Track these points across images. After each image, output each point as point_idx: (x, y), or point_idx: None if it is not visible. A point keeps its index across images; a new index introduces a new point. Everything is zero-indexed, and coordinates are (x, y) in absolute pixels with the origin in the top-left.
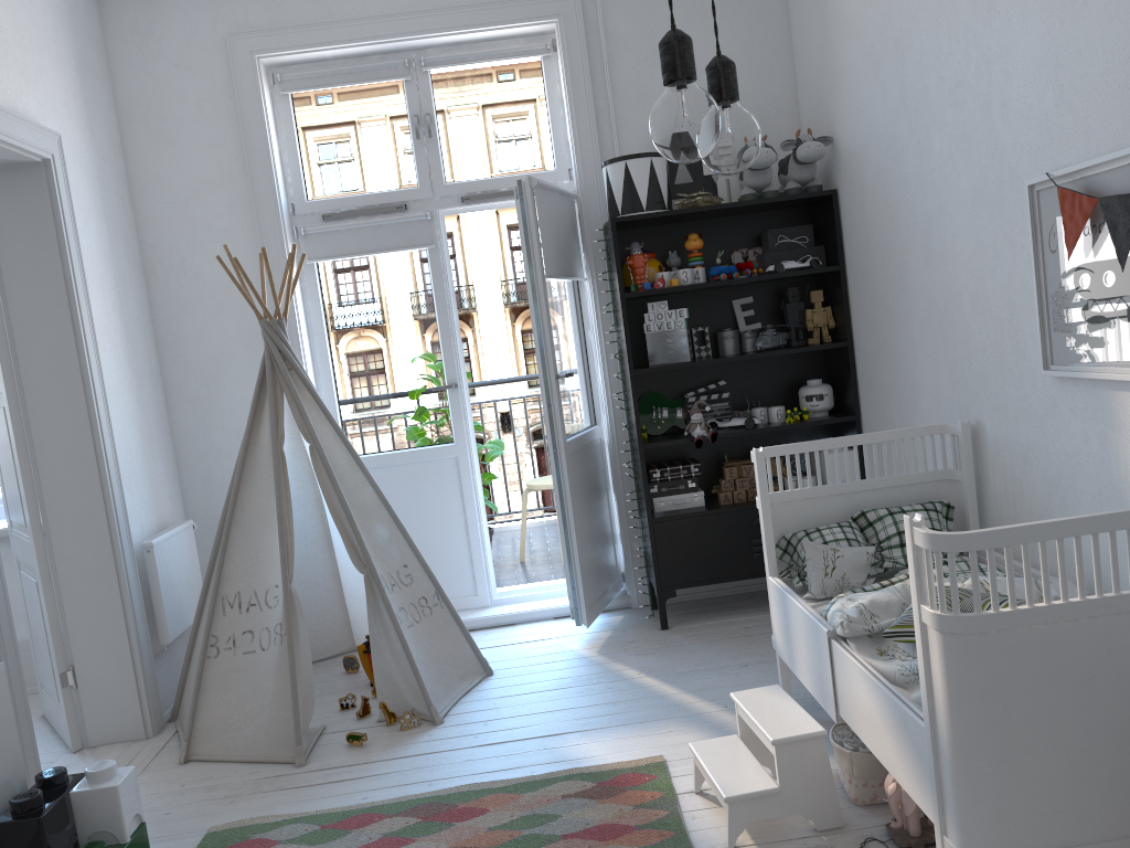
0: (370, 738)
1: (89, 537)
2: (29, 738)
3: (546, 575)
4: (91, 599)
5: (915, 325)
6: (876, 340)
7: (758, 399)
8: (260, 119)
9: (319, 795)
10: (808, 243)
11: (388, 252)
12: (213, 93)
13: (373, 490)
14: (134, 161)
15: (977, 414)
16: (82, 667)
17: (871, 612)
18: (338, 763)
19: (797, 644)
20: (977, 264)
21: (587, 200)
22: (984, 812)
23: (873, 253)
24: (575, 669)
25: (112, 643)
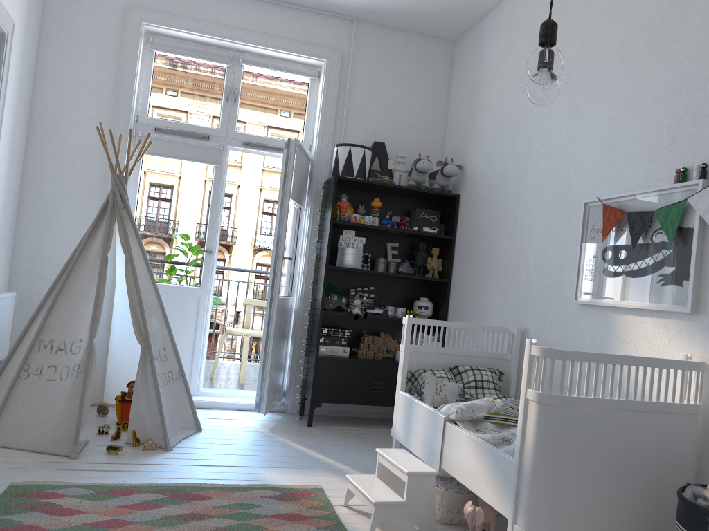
0: (121, 451)
1: None
2: None
3: (229, 387)
4: None
5: (495, 273)
6: (467, 280)
7: (389, 302)
8: (135, 59)
9: (90, 476)
10: (436, 221)
11: (191, 161)
12: (108, 35)
13: (156, 297)
14: (43, 59)
15: (526, 324)
16: None
17: (472, 408)
18: (101, 461)
19: (415, 429)
20: (543, 242)
21: (319, 164)
22: (543, 508)
23: (476, 232)
24: (256, 437)
25: None
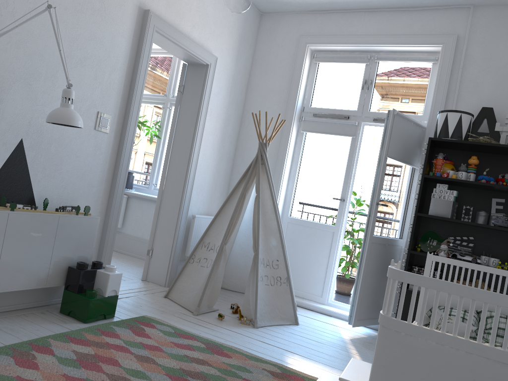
0: (227, 319)
1: (173, 203)
2: (109, 254)
3: None
4: (166, 226)
5: None
6: None
7: (492, 254)
8: (300, 70)
9: (187, 325)
10: None
11: (334, 135)
12: (287, 57)
13: (276, 224)
14: (252, 78)
15: None
16: (155, 250)
17: None
18: (206, 320)
19: None
20: None
21: (429, 130)
22: None
23: None
24: (332, 339)
25: (166, 245)
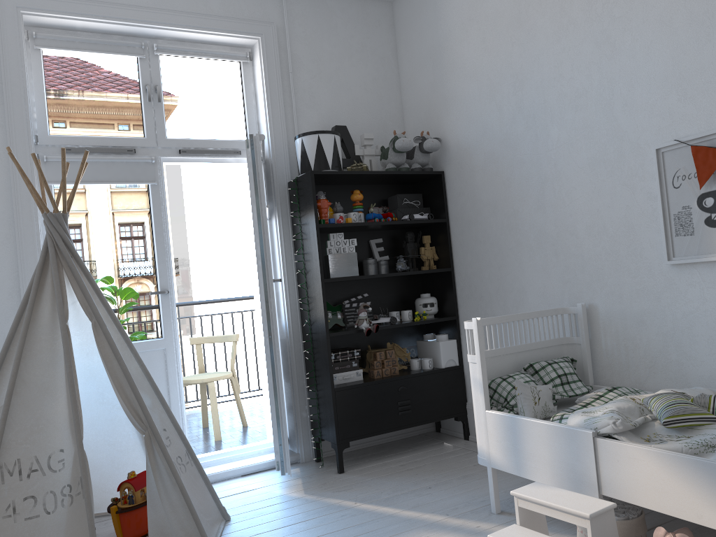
0: None
1: None
2: None
3: (208, 448)
4: None
5: (524, 249)
6: (480, 264)
7: (385, 307)
8: (21, 61)
9: None
10: (419, 205)
11: (119, 183)
12: None
13: (138, 365)
14: None
15: (588, 299)
16: None
17: (623, 414)
18: None
19: (532, 452)
20: (593, 204)
21: (277, 162)
22: None
23: (481, 208)
24: (299, 507)
25: None
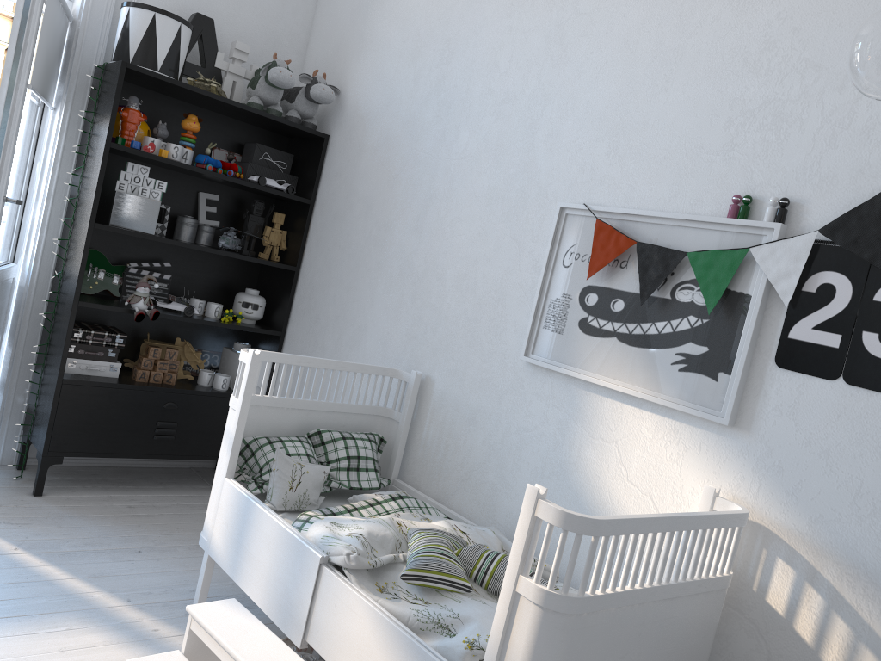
0: None
1: None
2: None
3: None
4: None
5: (383, 277)
6: (330, 276)
7: (193, 289)
8: None
9: None
10: (285, 170)
11: None
12: None
13: None
14: None
15: (429, 369)
16: None
17: (371, 545)
18: None
19: (254, 555)
20: (474, 250)
21: (88, 30)
22: None
23: (354, 203)
24: None
25: None
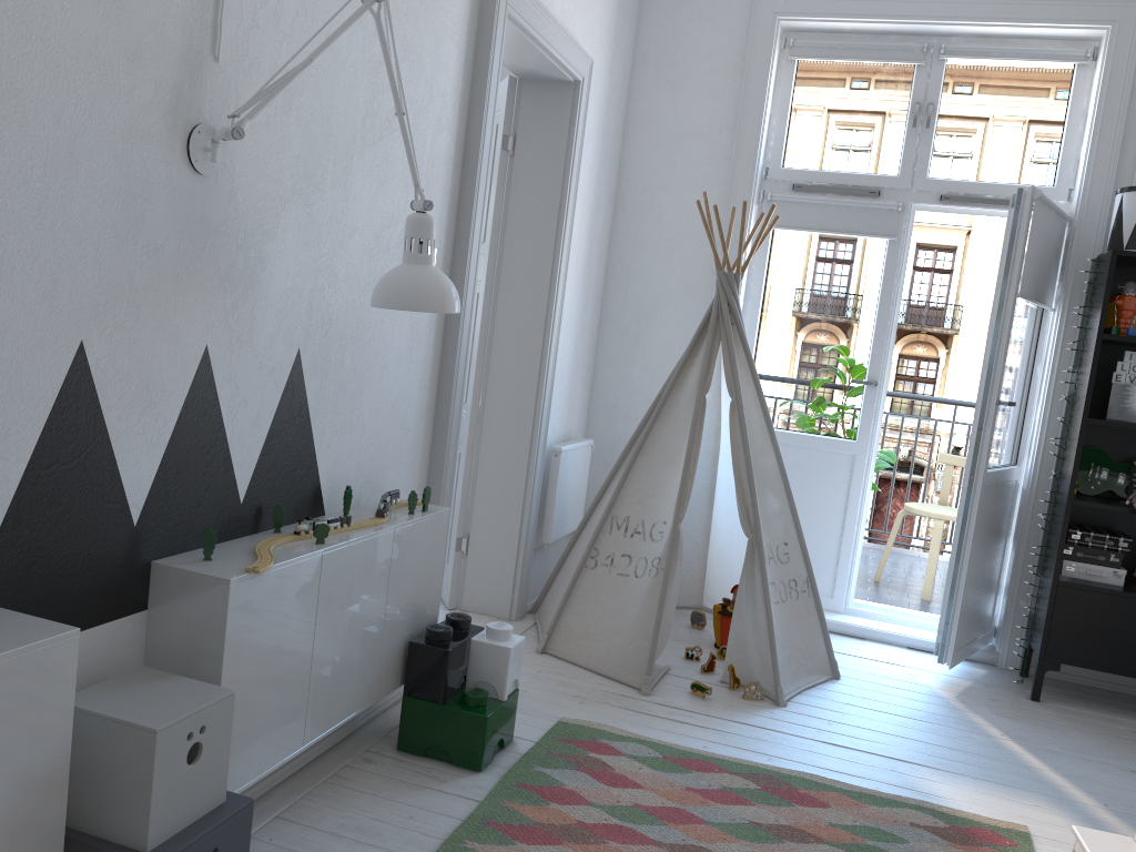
0: (711, 694)
1: (515, 427)
2: None
3: (902, 603)
4: (500, 481)
5: None
6: None
7: None
8: (763, 80)
9: (661, 727)
10: None
11: (847, 234)
12: (726, 47)
13: (776, 461)
14: (635, 99)
15: None
16: (475, 538)
17: None
18: (680, 705)
19: None
20: None
21: (1083, 226)
22: None
23: None
24: (929, 705)
25: (505, 526)
